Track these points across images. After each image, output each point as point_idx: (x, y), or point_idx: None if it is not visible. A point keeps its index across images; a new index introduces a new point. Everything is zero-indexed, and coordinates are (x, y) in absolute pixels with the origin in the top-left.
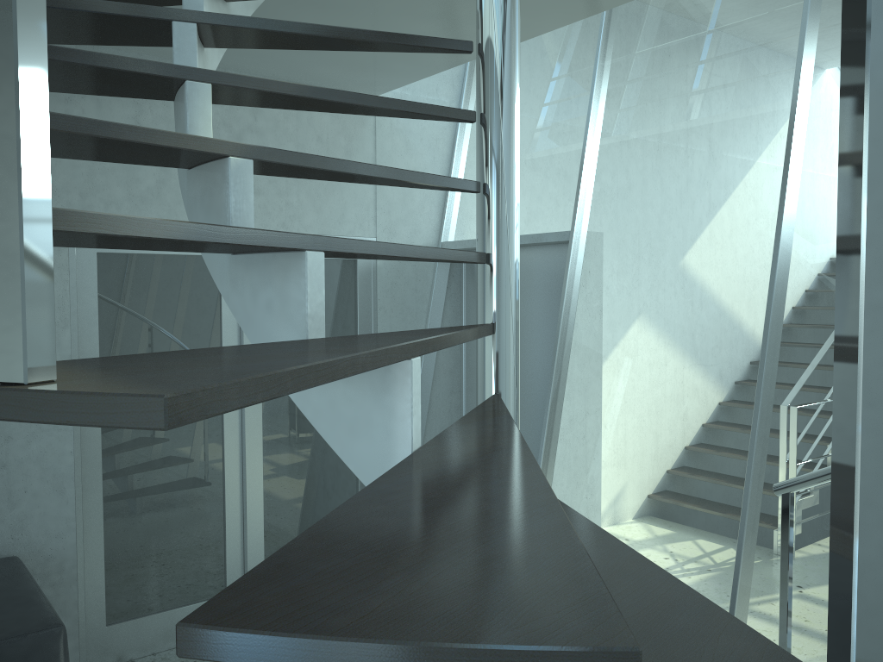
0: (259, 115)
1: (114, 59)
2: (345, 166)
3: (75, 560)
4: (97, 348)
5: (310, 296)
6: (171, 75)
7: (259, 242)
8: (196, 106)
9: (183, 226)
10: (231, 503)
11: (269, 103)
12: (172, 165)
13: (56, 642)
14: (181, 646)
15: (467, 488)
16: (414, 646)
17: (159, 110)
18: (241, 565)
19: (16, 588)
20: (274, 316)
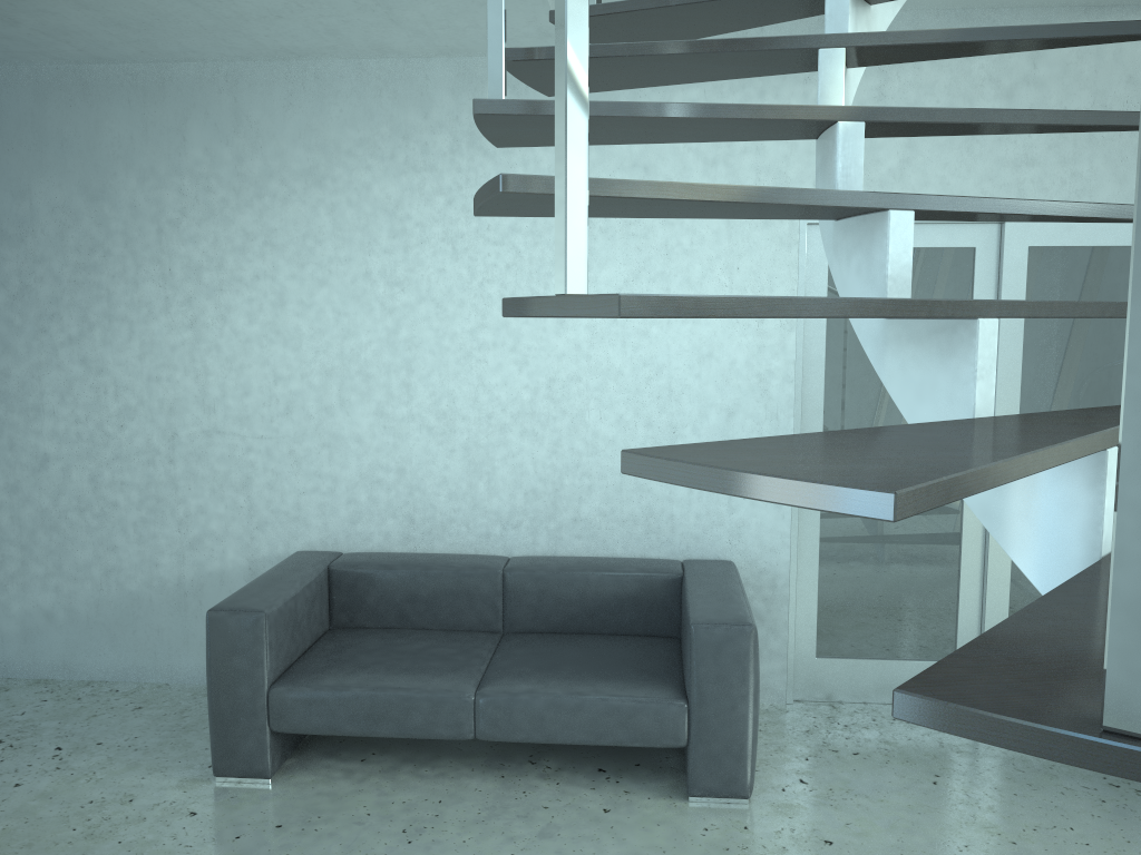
0: (1040, 61)
1: (750, 41)
2: (982, 116)
3: (787, 579)
4: (822, 355)
5: (892, 257)
6: (803, 46)
7: (828, 202)
8: (827, 74)
9: (744, 190)
10: (968, 553)
11: (919, 55)
12: (796, 137)
13: (746, 640)
14: (622, 466)
15: (967, 436)
16: (742, 473)
17: (907, 75)
18: (976, 629)
19: (722, 586)
20: (861, 280)
